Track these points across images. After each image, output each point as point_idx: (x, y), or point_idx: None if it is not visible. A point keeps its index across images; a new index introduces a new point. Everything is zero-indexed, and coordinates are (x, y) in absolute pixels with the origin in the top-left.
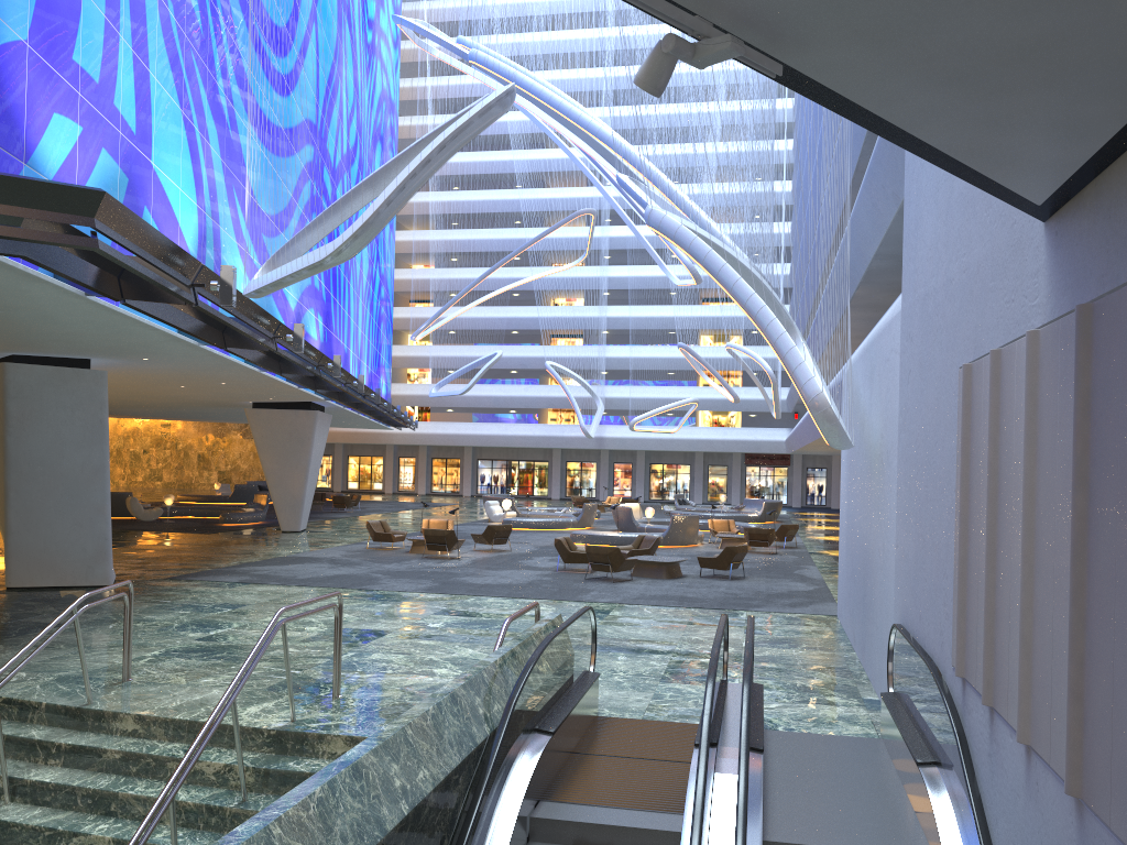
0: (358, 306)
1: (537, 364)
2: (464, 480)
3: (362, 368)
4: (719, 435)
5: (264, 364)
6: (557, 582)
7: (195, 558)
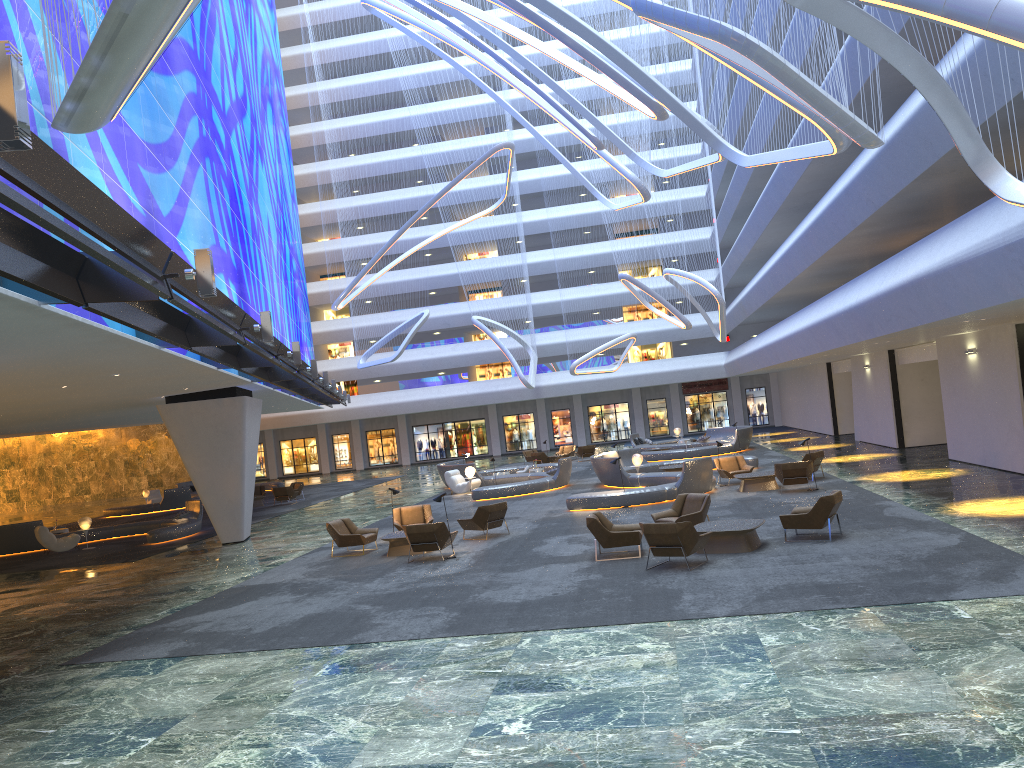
0: (272, 277)
1: (461, 321)
2: (402, 449)
3: (286, 345)
4: (656, 368)
5: (162, 334)
6: (616, 582)
7: (110, 611)
